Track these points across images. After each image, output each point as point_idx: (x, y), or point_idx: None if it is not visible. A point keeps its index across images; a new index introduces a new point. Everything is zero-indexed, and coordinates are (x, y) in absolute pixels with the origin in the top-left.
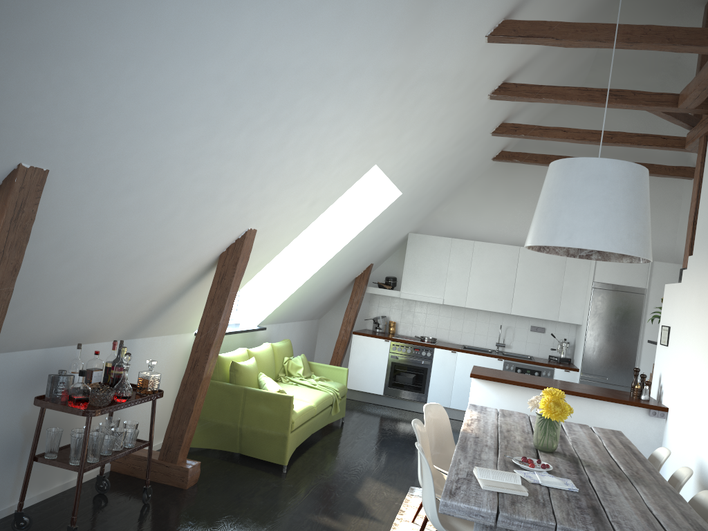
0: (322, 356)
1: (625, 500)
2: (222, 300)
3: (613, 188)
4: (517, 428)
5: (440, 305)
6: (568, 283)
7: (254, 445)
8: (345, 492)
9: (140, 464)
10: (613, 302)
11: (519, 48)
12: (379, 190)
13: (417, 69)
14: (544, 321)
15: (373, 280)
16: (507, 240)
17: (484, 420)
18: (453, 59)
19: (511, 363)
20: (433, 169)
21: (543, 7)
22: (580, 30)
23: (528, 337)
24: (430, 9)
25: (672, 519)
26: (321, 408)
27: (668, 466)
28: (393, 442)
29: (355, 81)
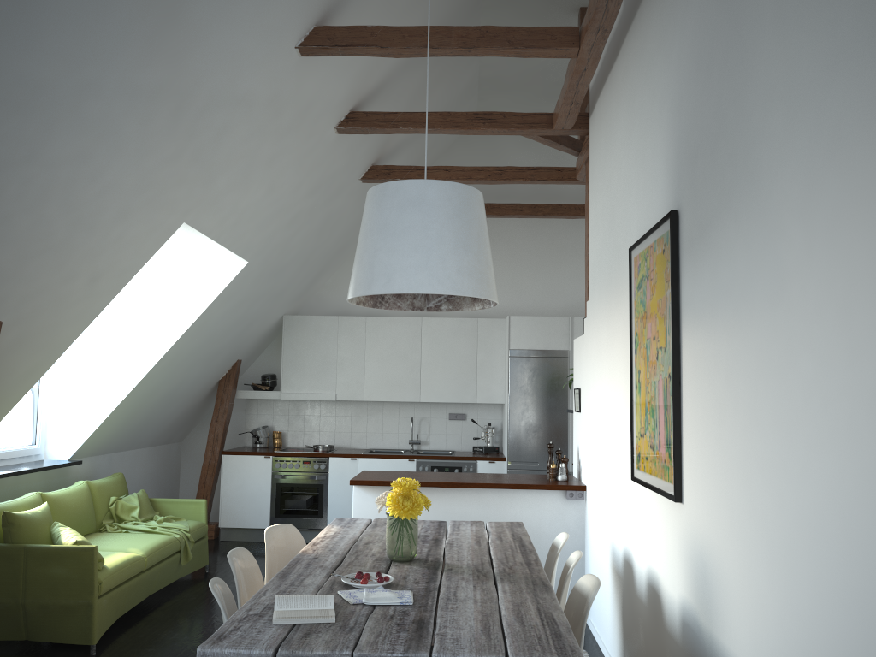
0: (190, 490)
1: (472, 605)
2: None
3: (434, 215)
4: (383, 538)
5: (336, 402)
6: (483, 355)
7: (47, 625)
8: None
9: None
10: (535, 371)
11: (357, 66)
12: (218, 260)
13: (199, 89)
14: (464, 406)
15: (248, 381)
16: (409, 312)
17: (342, 534)
18: (255, 77)
19: (425, 462)
20: (286, 227)
21: (372, 13)
22: (408, 35)
23: (447, 428)
24: (184, 4)
25: (520, 617)
26: (159, 558)
27: (591, 556)
28: None
29: (93, 103)
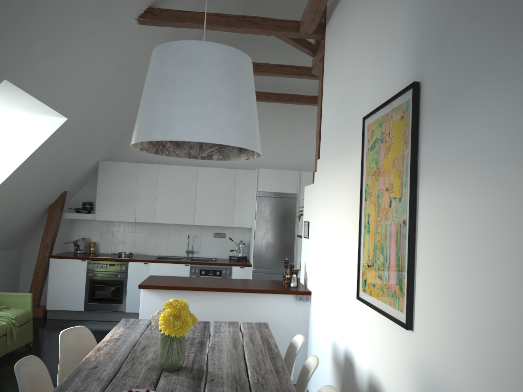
0: (27, 281)
1: None
2: None
3: (210, 73)
4: (158, 341)
5: (136, 223)
6: (239, 195)
7: None
8: None
9: None
10: (274, 206)
11: None
12: (44, 116)
13: None
14: (224, 228)
15: (72, 206)
16: (189, 163)
17: (125, 337)
18: None
19: (196, 266)
20: (98, 95)
21: None
22: None
23: (212, 243)
24: None
25: None
26: None
27: (313, 343)
28: None
29: None
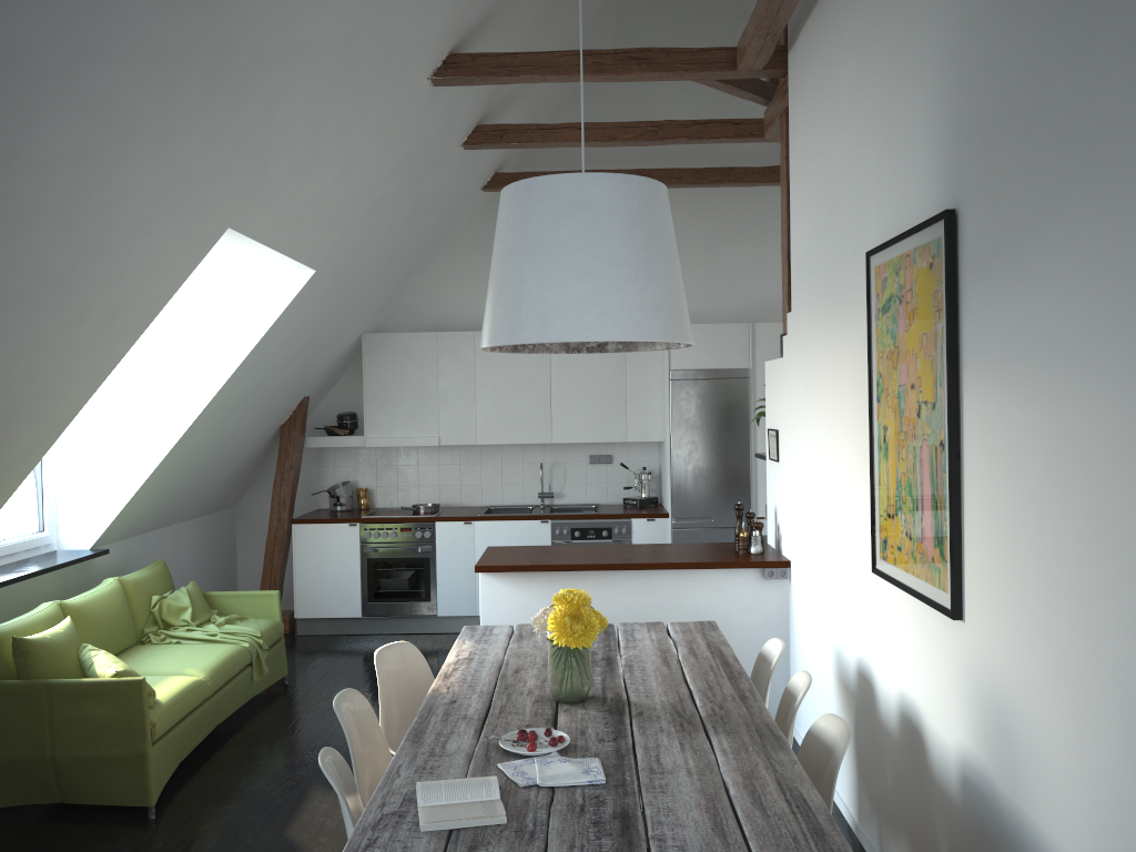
0: (251, 569)
1: (686, 779)
2: None
3: (604, 225)
4: (536, 660)
5: (439, 446)
6: (634, 378)
7: (87, 783)
8: (266, 831)
9: None
10: (704, 398)
11: None
12: (274, 270)
13: (244, 40)
14: (609, 445)
15: (318, 423)
16: None
17: (480, 656)
18: (320, 17)
19: (563, 523)
20: (365, 220)
21: None
22: None
23: (588, 475)
24: None
25: (759, 800)
26: (225, 679)
27: (800, 654)
28: (373, 702)
29: (94, 74)
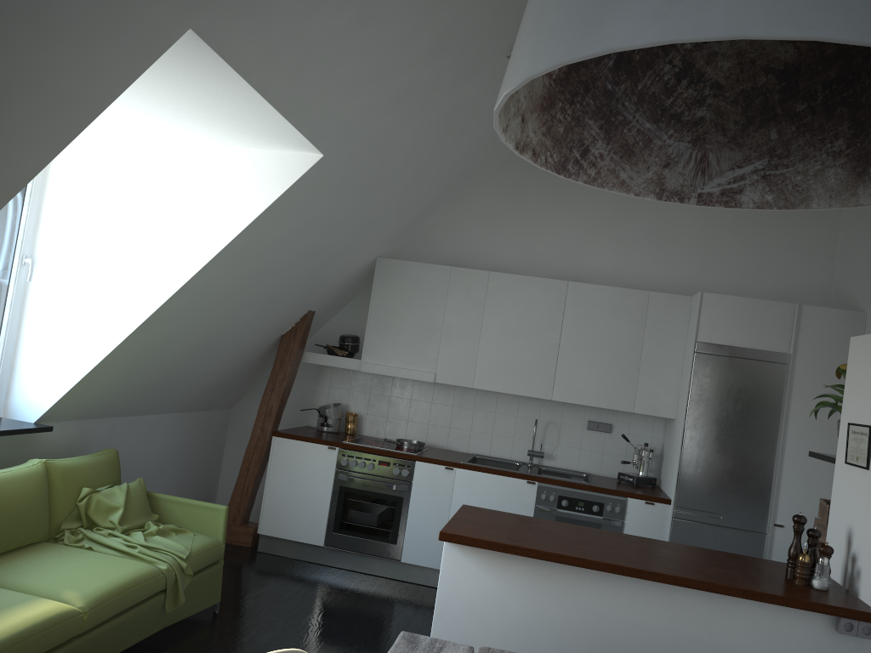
0: (234, 473)
1: None
2: None
3: None
4: None
5: (435, 384)
6: (652, 346)
7: None
8: None
9: None
10: (732, 378)
11: None
12: (278, 148)
13: None
14: (611, 413)
15: (322, 342)
16: (548, 274)
17: None
18: None
19: (550, 489)
20: (388, 109)
21: None
22: None
23: (584, 441)
24: None
25: None
26: (116, 610)
27: None
28: None
29: None
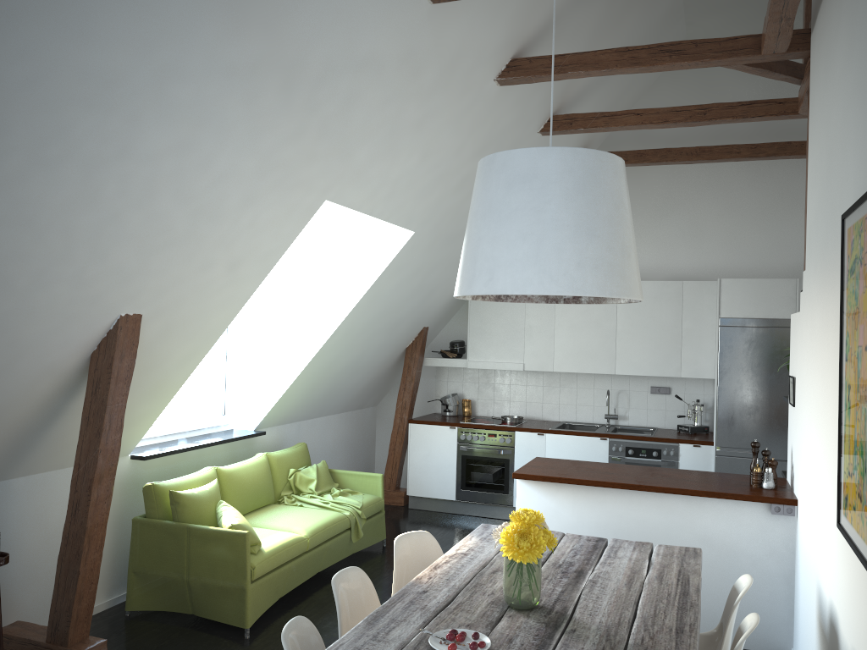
0: (385, 454)
1: None
2: (99, 417)
3: (549, 193)
4: None
5: (527, 371)
6: (689, 324)
7: (208, 603)
8: None
9: (25, 649)
10: (751, 343)
11: (512, 5)
12: (384, 231)
13: (309, 57)
14: (668, 378)
15: (438, 347)
16: None
17: (475, 553)
18: (377, 35)
19: (619, 442)
20: (454, 193)
21: None
22: None
23: (649, 402)
24: None
25: None
26: (324, 538)
27: (800, 588)
28: None
29: (180, 88)
